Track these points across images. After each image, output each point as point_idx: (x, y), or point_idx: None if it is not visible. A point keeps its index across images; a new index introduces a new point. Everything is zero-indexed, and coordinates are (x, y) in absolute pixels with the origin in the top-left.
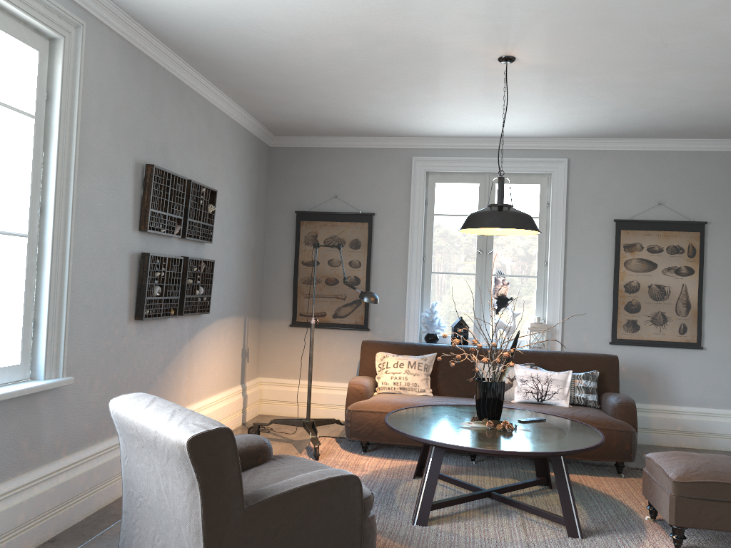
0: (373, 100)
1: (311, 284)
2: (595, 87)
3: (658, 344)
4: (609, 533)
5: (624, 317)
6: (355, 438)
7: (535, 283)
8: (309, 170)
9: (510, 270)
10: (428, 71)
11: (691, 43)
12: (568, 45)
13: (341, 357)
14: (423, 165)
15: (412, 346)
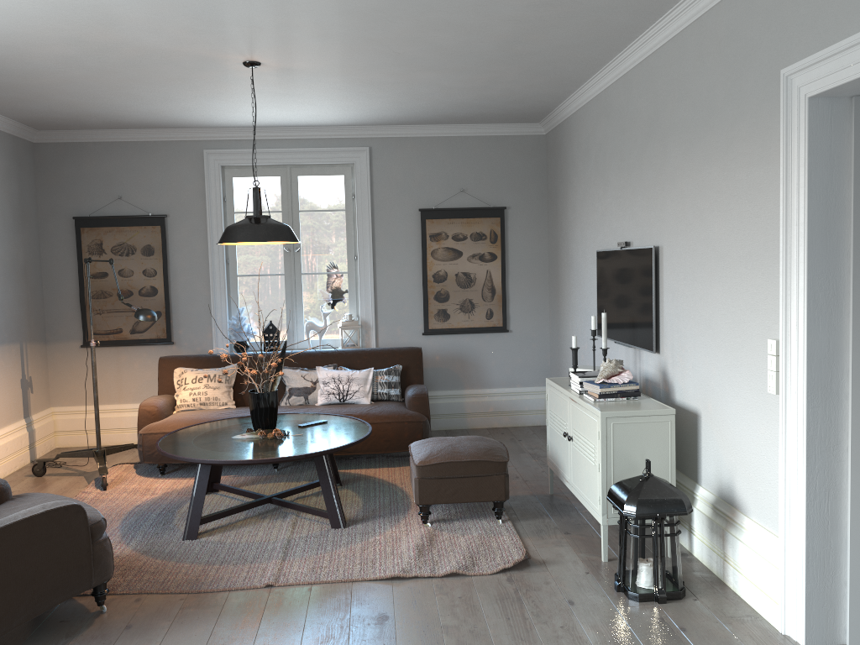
0: (133, 97)
1: (101, 298)
2: (359, 85)
3: (468, 331)
4: (372, 519)
5: (434, 307)
6: (149, 462)
7: (347, 279)
8: (85, 168)
9: (320, 268)
10: (177, 73)
11: (420, 52)
12: (305, 53)
13: (145, 376)
14: (217, 159)
15: (214, 358)
